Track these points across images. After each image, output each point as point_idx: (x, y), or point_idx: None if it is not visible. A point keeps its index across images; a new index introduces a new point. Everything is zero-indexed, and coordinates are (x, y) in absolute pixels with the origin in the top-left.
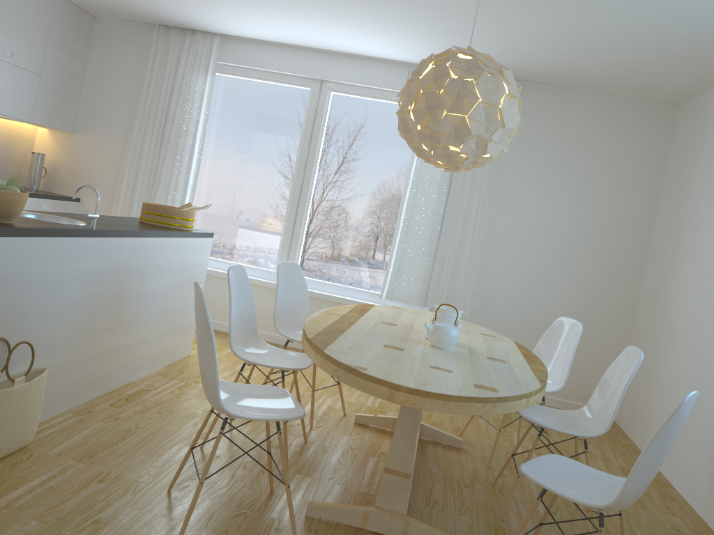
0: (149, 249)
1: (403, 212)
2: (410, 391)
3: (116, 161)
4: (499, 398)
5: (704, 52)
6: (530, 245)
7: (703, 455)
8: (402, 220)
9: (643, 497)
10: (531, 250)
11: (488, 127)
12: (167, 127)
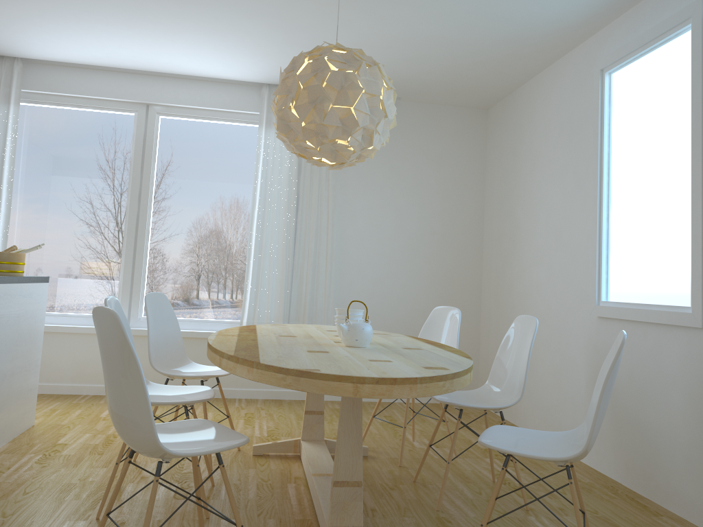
0: None
1: (253, 232)
2: (376, 381)
3: None
4: (454, 373)
5: (519, 53)
6: (381, 250)
7: (579, 409)
8: (254, 241)
9: (539, 461)
10: (383, 254)
11: (373, 118)
12: None
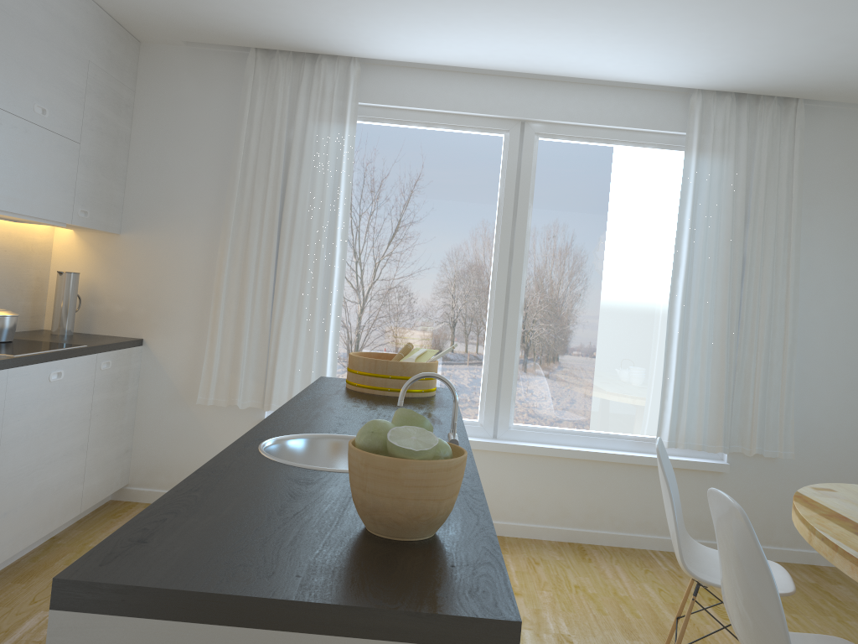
0: None
1: (676, 311)
2: None
3: (200, 273)
4: None
5: None
6: None
7: None
8: (678, 324)
9: None
10: None
11: None
12: (288, 212)
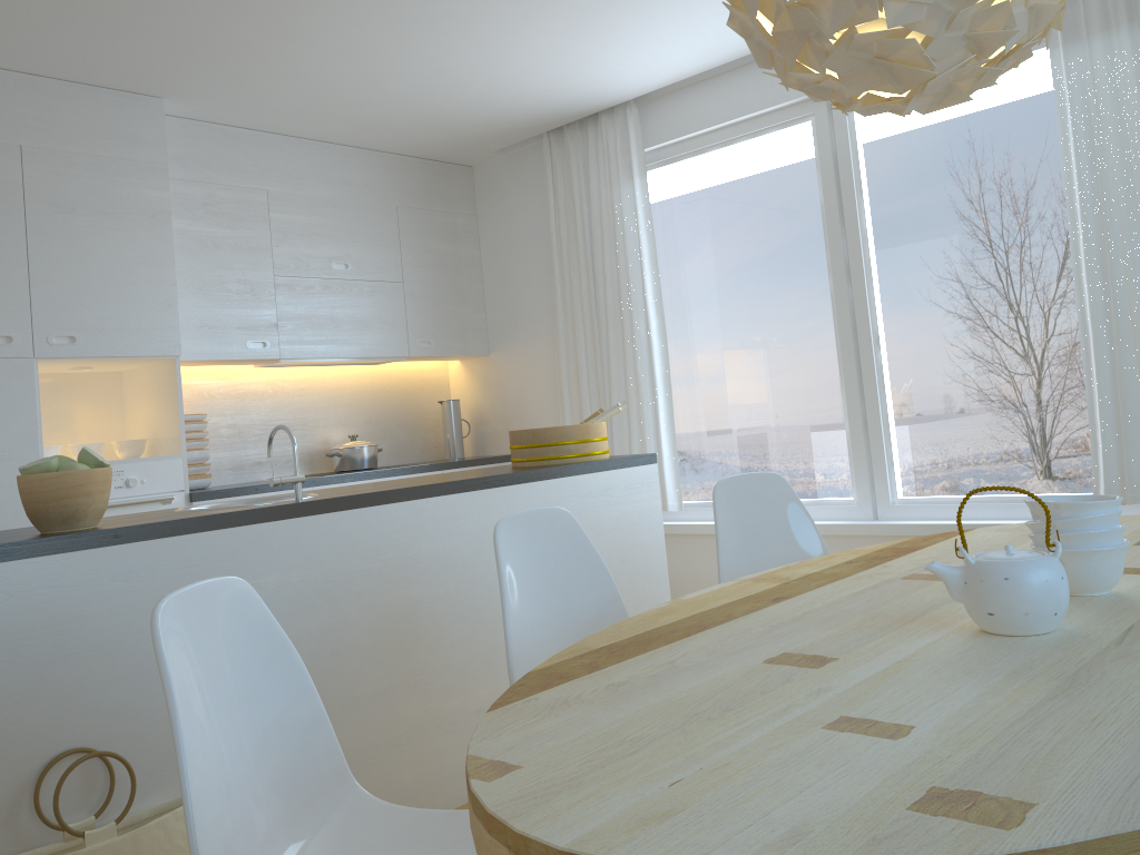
0: (465, 516)
1: (1085, 290)
2: None
3: (550, 378)
4: None
5: None
6: None
7: None
8: (1088, 309)
9: None
10: None
11: None
12: (599, 293)
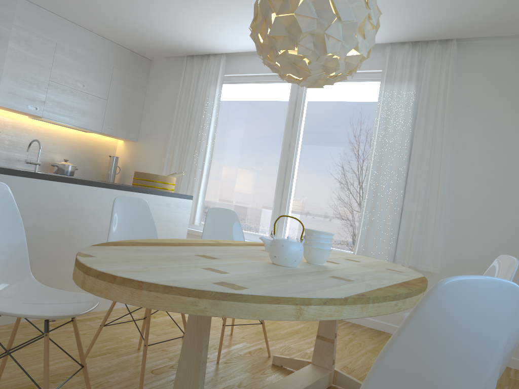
0: (105, 198)
1: (369, 175)
2: (97, 274)
3: (161, 158)
4: (226, 294)
5: None
6: (503, 198)
7: None
8: (368, 182)
9: None
10: (504, 203)
11: (321, 21)
12: (190, 128)
